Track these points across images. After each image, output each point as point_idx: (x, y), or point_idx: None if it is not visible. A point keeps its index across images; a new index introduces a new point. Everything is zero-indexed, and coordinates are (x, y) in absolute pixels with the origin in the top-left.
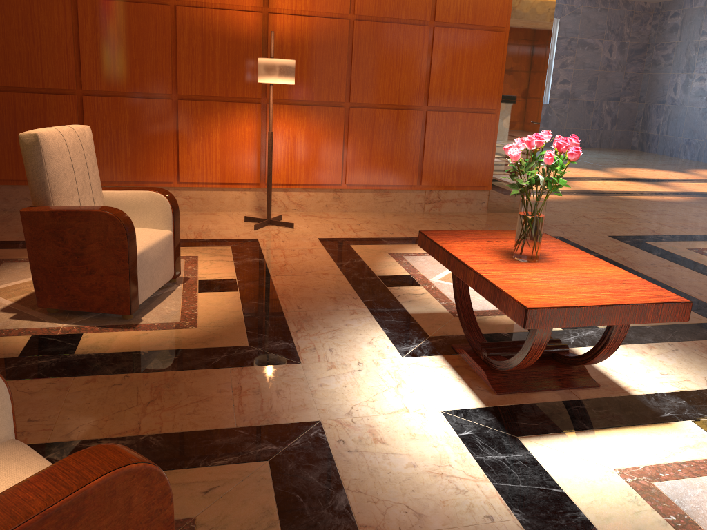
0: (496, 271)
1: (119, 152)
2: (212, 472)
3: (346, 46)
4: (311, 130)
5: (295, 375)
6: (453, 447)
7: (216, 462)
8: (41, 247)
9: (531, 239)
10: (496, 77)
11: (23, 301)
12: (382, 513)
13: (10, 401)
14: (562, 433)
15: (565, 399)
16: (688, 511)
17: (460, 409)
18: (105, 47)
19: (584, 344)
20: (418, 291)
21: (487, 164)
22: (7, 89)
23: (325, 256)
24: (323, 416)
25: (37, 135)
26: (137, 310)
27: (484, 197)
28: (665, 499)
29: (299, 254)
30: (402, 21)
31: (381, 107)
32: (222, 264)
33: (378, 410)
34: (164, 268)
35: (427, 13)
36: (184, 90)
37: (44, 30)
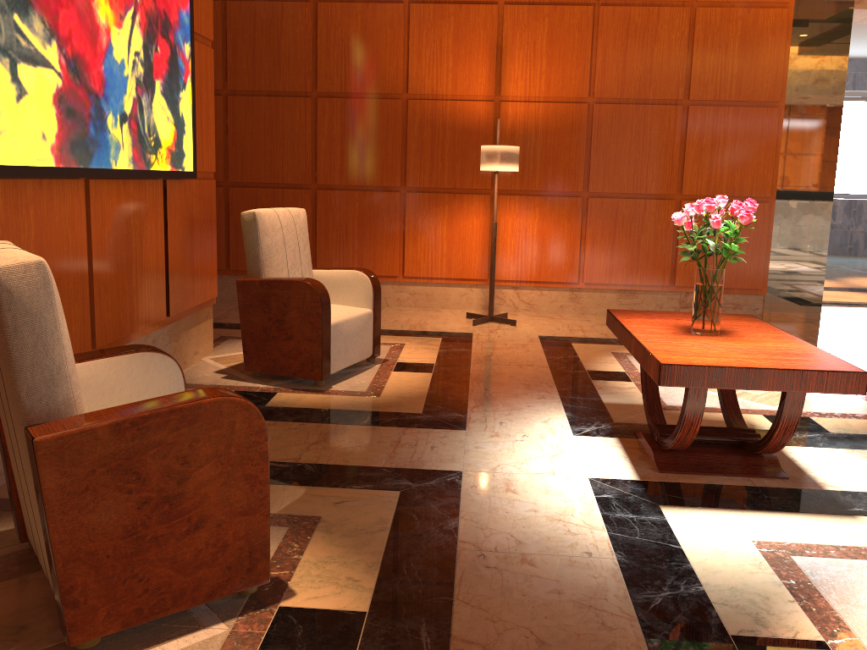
0: (658, 339)
1: (347, 245)
2: (347, 492)
3: (584, 131)
4: (544, 222)
5: (455, 438)
6: (584, 504)
7: (354, 486)
8: (251, 313)
9: (707, 310)
10: (768, 160)
11: (235, 366)
12: (485, 536)
13: (183, 387)
14: (712, 508)
15: (737, 484)
16: (815, 580)
17: (610, 479)
18: (340, 143)
19: (798, 444)
20: (625, 386)
21: (759, 262)
22: (252, 185)
23: (537, 350)
24: (466, 468)
25: (255, 213)
26: (330, 380)
27: (757, 302)
28: (795, 568)
29: (510, 348)
30: (650, 102)
31: (625, 196)
32: (426, 351)
33: (523, 470)
34: (360, 344)
35: (679, 91)
36: (412, 182)
37: (286, 129)
